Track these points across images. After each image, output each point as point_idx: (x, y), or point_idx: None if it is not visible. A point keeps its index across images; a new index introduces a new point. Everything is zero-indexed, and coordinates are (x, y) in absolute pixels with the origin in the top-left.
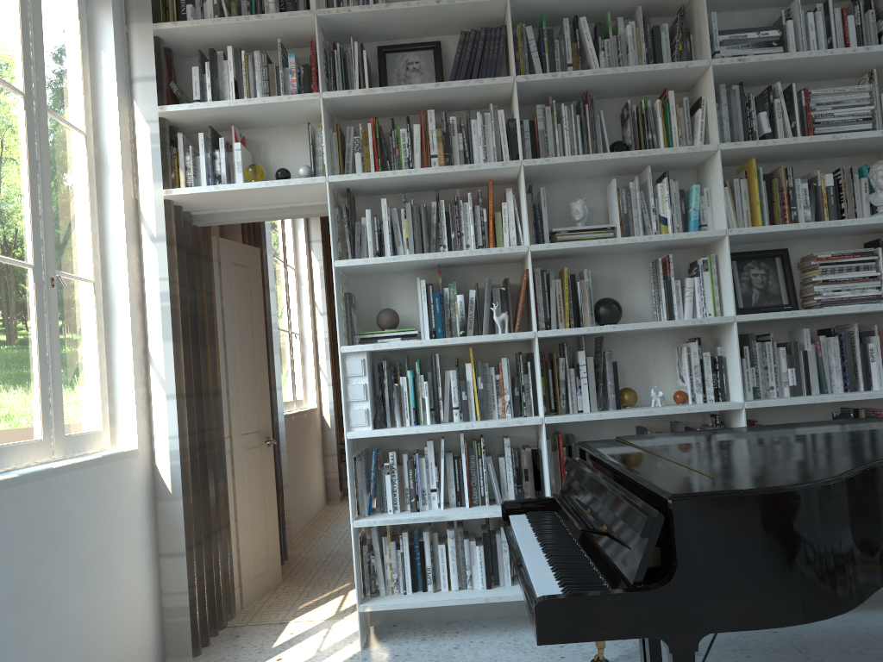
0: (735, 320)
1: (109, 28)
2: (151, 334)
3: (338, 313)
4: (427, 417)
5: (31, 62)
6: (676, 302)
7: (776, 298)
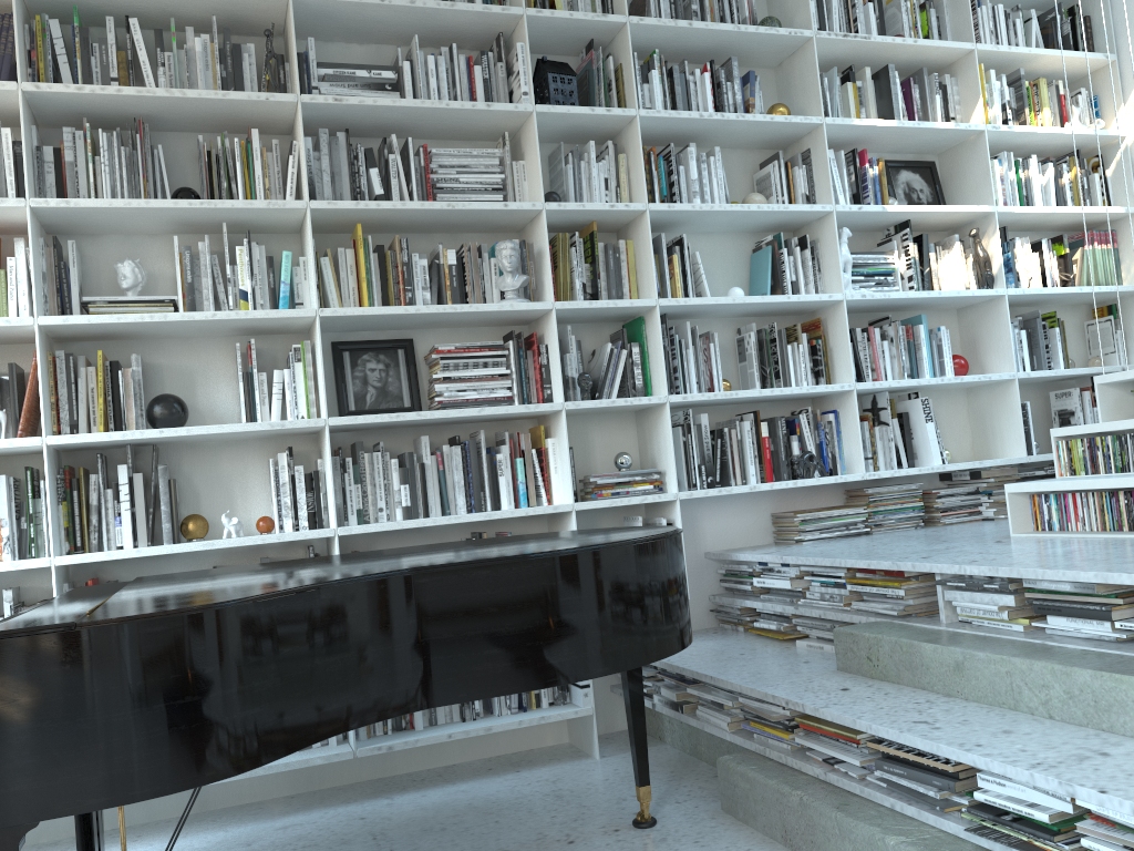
0: (326, 423)
1: None
2: None
3: None
4: None
5: None
6: (261, 400)
7: (396, 399)
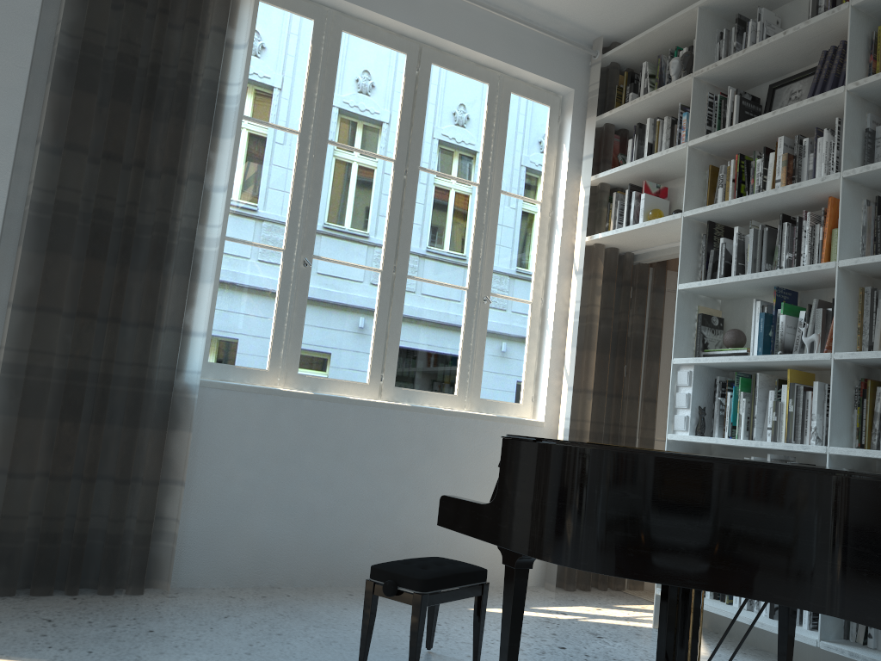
0: None
1: (569, 126)
2: (566, 341)
3: (677, 329)
4: (740, 433)
5: (489, 164)
6: None
7: None
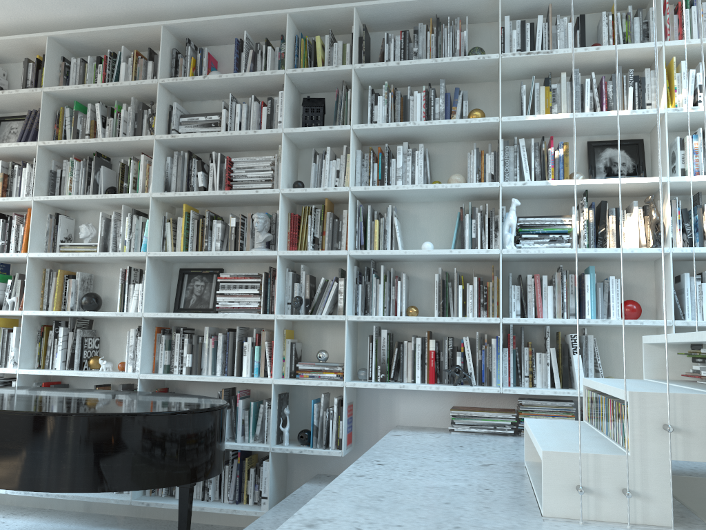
0: (142, 315)
1: None
2: None
3: None
4: None
5: None
6: (128, 299)
7: (205, 303)
